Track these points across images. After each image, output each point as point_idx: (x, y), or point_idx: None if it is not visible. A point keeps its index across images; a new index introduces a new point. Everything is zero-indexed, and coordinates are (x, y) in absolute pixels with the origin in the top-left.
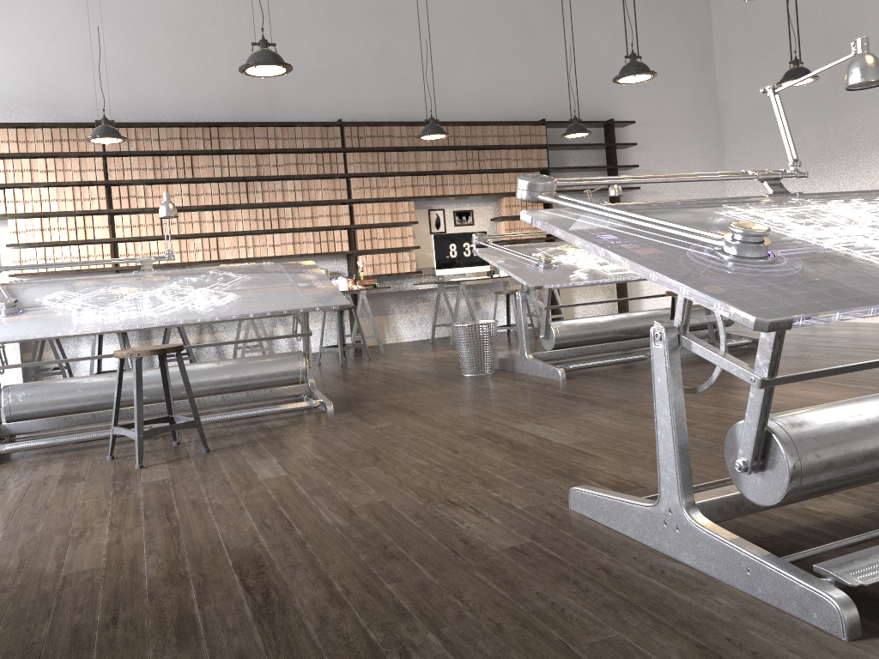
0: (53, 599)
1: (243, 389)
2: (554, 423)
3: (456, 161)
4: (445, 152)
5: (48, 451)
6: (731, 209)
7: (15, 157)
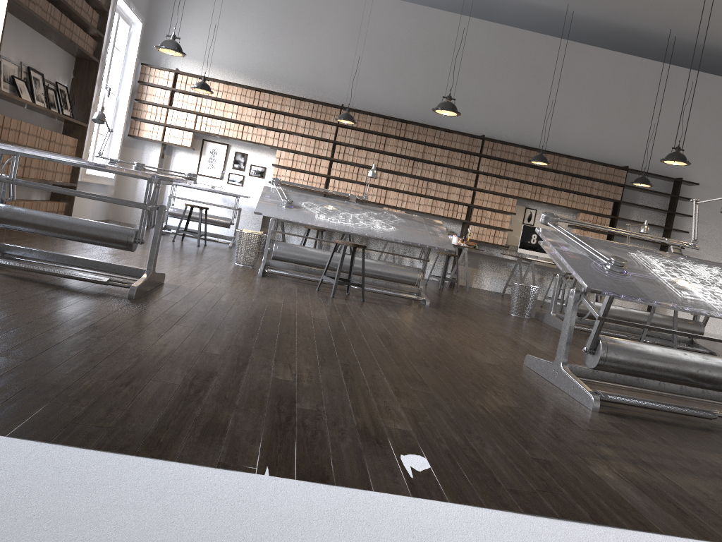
0: (312, 322)
1: (385, 279)
2: (544, 344)
3: (554, 180)
4: (548, 172)
5: (286, 279)
6: (638, 253)
7: (290, 115)
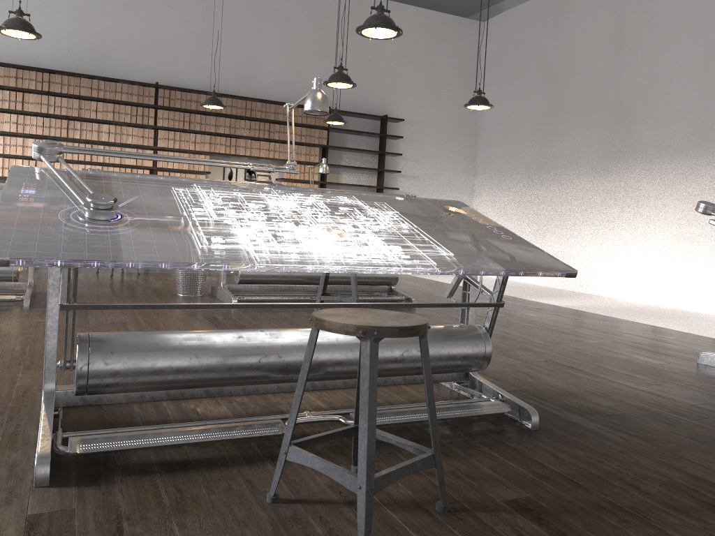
0: None
1: None
2: None
3: (250, 129)
4: (242, 121)
5: None
6: (189, 187)
7: None
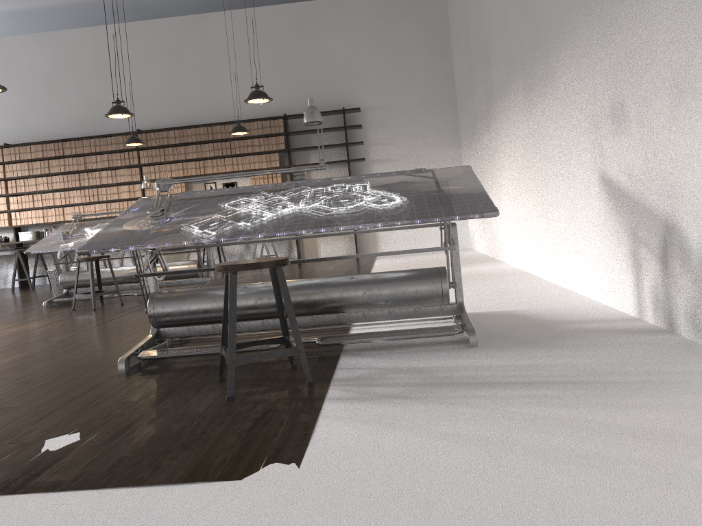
0: None
1: None
2: None
3: (214, 150)
4: (206, 144)
5: None
6: None
7: None
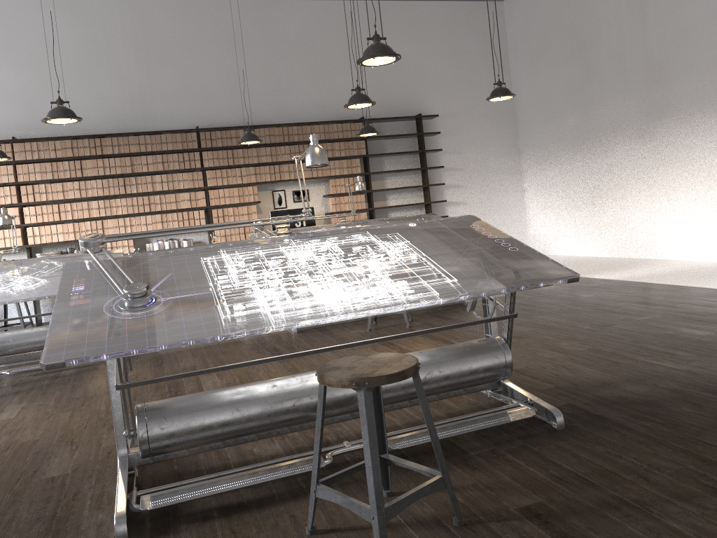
0: None
1: None
2: (228, 375)
3: (290, 154)
4: (282, 147)
5: None
6: (215, 254)
7: None
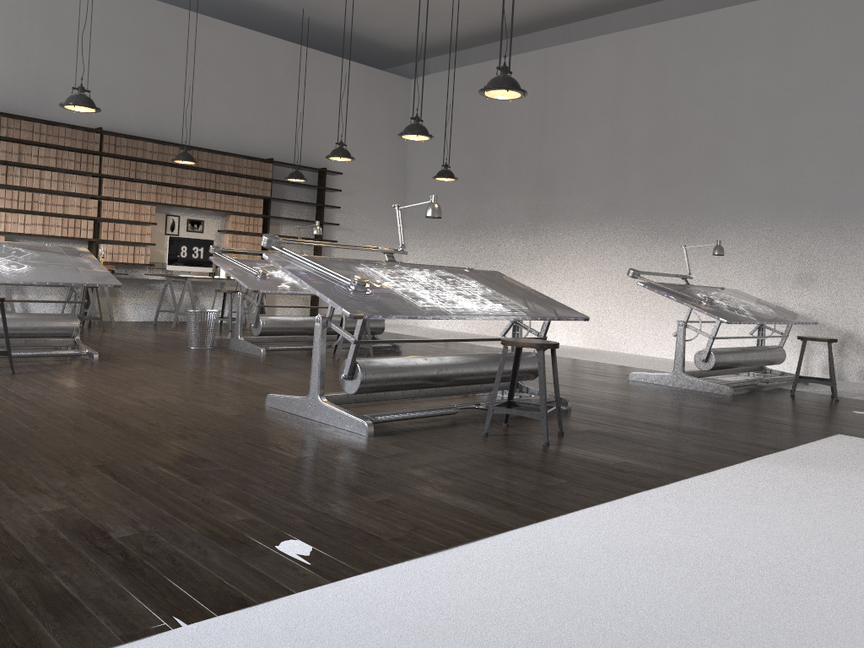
0: None
1: (28, 336)
2: (258, 375)
3: (196, 179)
4: (189, 170)
5: None
6: (363, 267)
7: None
